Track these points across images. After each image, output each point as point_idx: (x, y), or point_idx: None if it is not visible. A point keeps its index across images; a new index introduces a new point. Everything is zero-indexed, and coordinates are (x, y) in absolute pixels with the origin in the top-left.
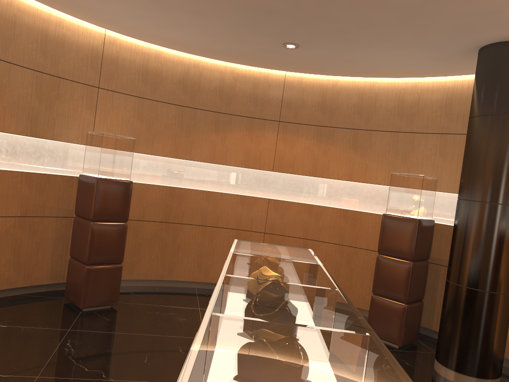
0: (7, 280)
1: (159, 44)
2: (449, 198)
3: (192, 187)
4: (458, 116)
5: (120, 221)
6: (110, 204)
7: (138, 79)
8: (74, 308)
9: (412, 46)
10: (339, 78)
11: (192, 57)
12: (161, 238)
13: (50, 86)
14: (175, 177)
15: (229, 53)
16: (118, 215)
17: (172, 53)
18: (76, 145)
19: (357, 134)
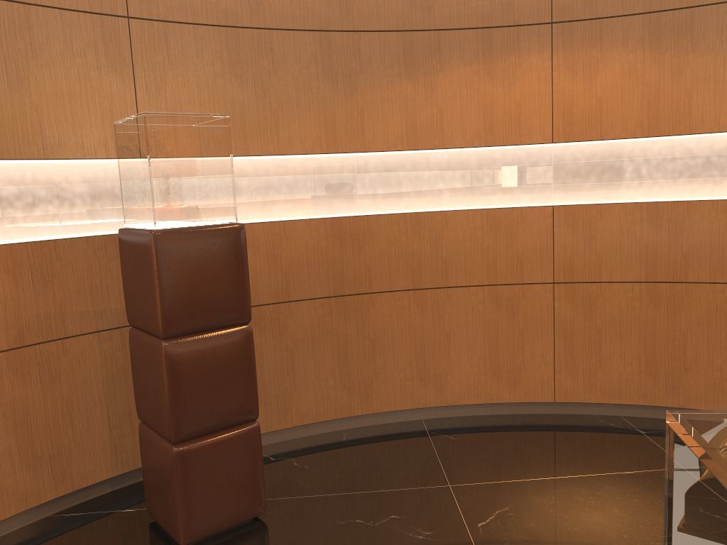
0: (13, 495)
1: None
2: None
3: (380, 211)
4: None
5: (232, 324)
6: (198, 289)
7: None
8: (169, 542)
9: None
10: None
11: None
12: (333, 332)
13: (8, 28)
14: (340, 196)
15: None
16: (225, 312)
17: None
18: (105, 163)
19: None
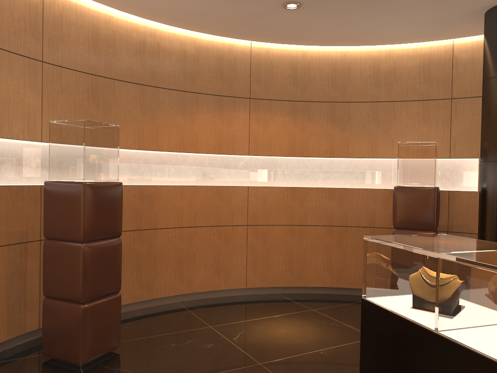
0: None
1: (113, 4)
2: (438, 164)
3: (163, 183)
4: (438, 82)
5: (113, 236)
6: (102, 216)
7: (89, 50)
8: (67, 366)
9: (428, 4)
10: (308, 48)
11: (147, 24)
12: (134, 251)
13: None
14: (143, 173)
15: (202, 18)
16: (112, 229)
17: (125, 19)
18: (22, 143)
19: (333, 107)
